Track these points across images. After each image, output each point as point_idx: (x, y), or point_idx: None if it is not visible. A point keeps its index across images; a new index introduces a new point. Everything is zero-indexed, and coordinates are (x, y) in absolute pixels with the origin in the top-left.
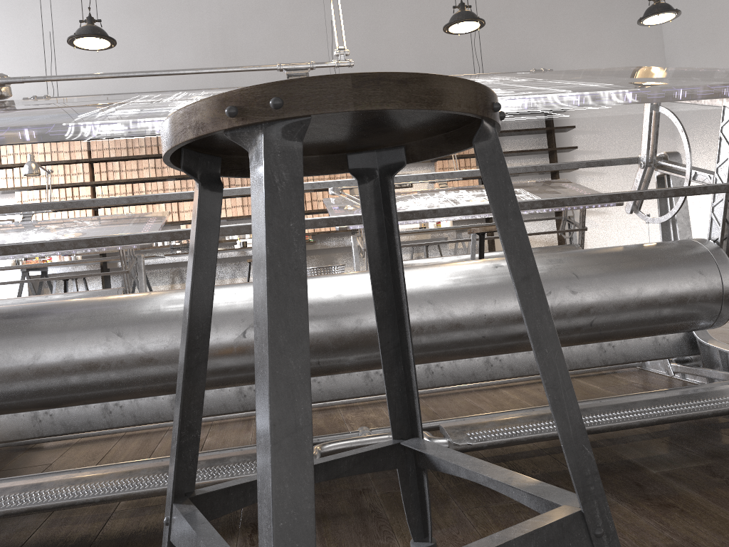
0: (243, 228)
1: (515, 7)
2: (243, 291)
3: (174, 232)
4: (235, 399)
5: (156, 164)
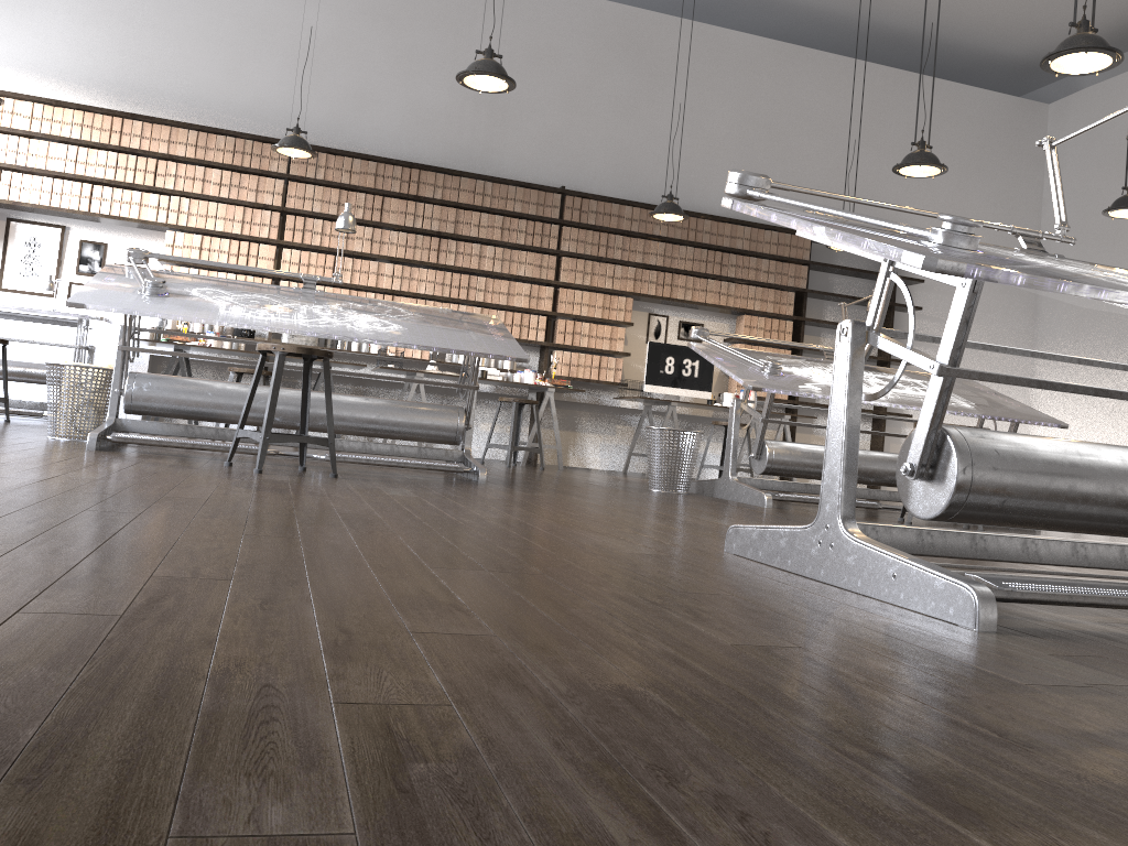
0: None
1: (872, 134)
2: None
3: None
4: (1069, 554)
5: (375, 235)
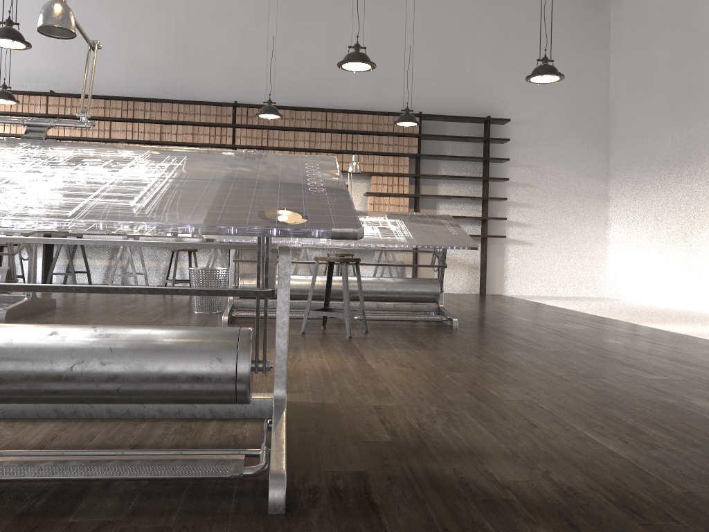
0: None
1: (468, 39)
2: None
3: None
4: None
5: None
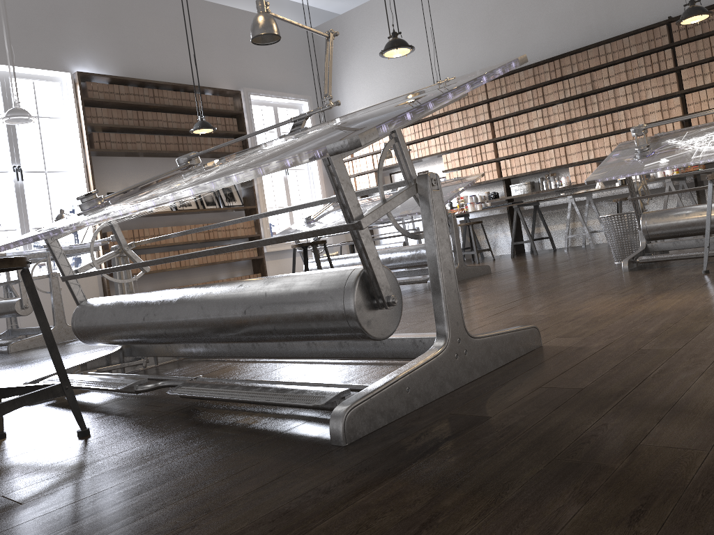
0: (140, 264)
1: None
2: (153, 295)
3: (122, 266)
4: (205, 349)
5: (543, 113)
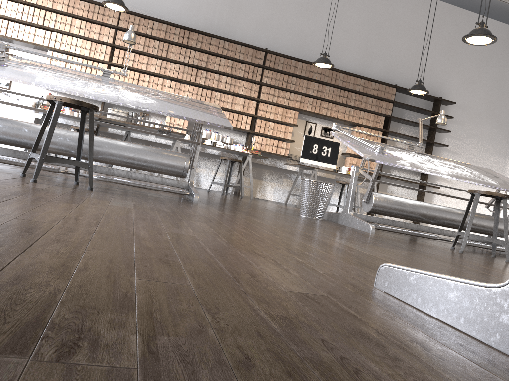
0: None
1: (433, 37)
2: None
3: None
4: None
5: (162, 64)
